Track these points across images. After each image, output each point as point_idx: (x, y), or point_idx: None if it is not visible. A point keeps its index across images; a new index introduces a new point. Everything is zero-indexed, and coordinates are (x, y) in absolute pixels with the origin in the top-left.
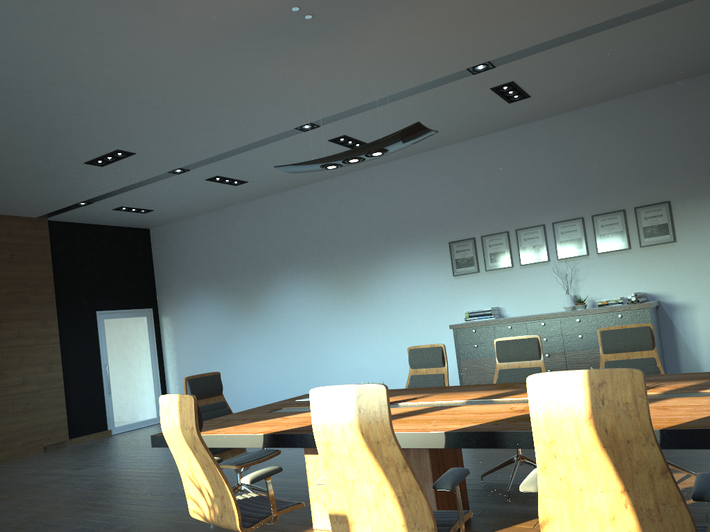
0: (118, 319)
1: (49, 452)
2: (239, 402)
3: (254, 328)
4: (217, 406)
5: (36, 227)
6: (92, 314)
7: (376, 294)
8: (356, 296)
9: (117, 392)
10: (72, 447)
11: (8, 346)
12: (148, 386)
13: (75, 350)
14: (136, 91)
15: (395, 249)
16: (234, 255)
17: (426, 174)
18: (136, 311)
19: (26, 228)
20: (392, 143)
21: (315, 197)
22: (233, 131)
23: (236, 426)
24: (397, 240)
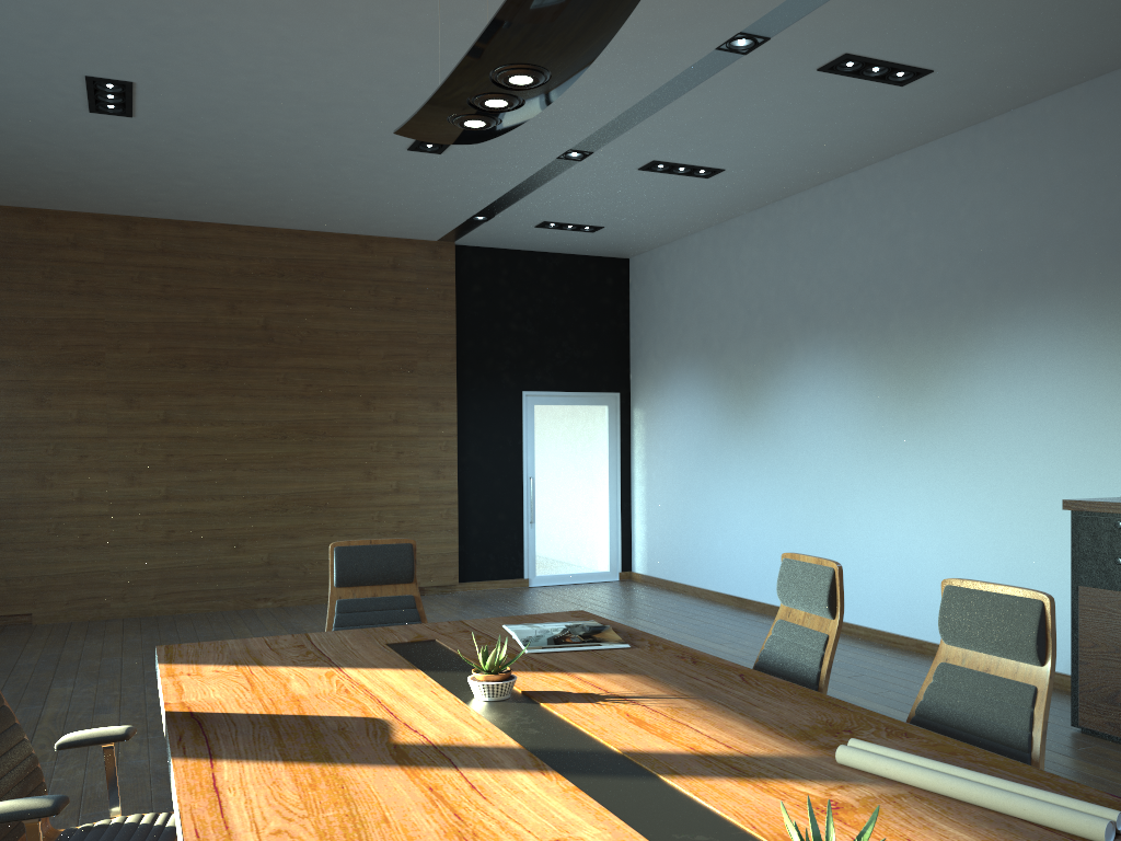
0: (559, 407)
1: (424, 597)
2: (719, 573)
3: (750, 446)
4: (393, 603)
5: (436, 256)
6: (515, 396)
7: (958, 407)
8: (918, 407)
9: (545, 522)
10: (459, 595)
11: (380, 433)
12: (600, 520)
13: (482, 450)
14: (345, 7)
15: (1006, 309)
16: (733, 310)
17: (1096, 133)
18: (591, 395)
19: (420, 257)
20: (522, 47)
21: (868, 197)
22: (596, 69)
23: (244, 667)
24: (1013, 289)
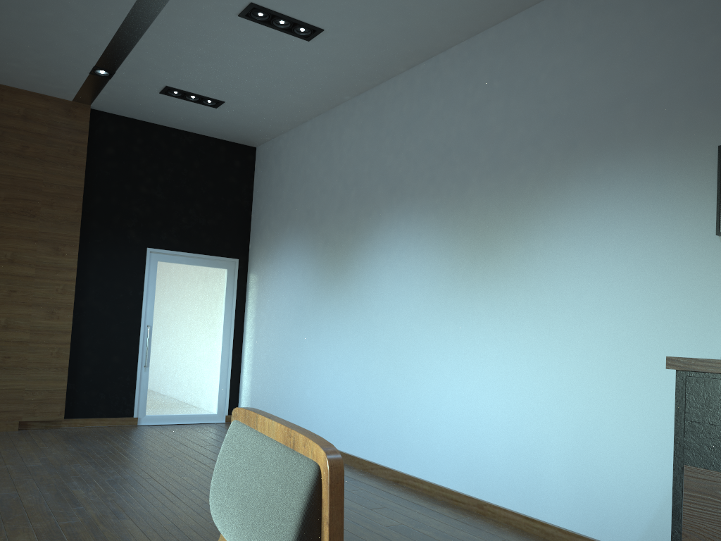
0: (182, 265)
1: (23, 432)
2: (306, 420)
3: (338, 306)
4: None
5: (70, 115)
6: (140, 251)
7: (530, 267)
8: (491, 267)
9: (160, 367)
10: (61, 431)
11: None
12: (212, 368)
13: (102, 297)
14: None
15: (584, 167)
16: (333, 185)
17: None
18: (213, 259)
19: (53, 113)
20: None
21: (455, 73)
22: None
23: None
24: (592, 147)
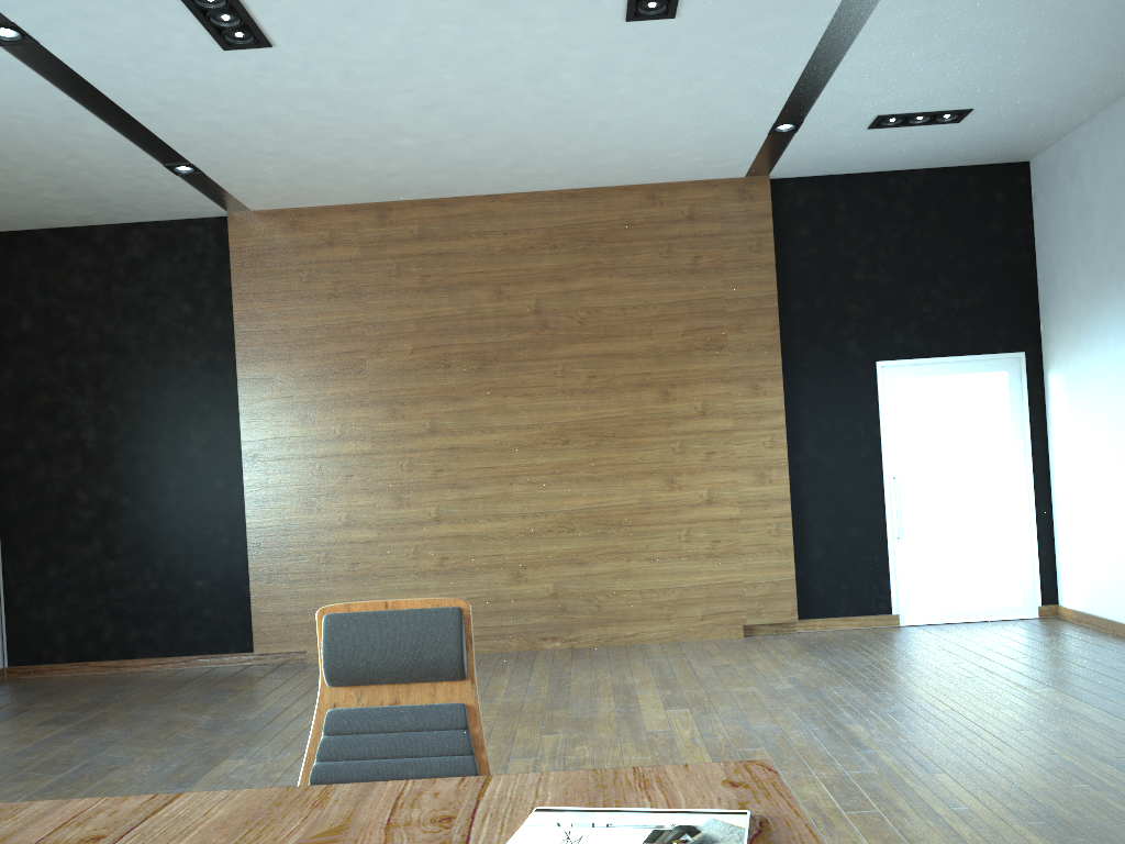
0: (932, 379)
1: (750, 639)
2: None
3: None
4: (425, 718)
5: (744, 197)
6: (866, 369)
7: None
8: None
9: (920, 537)
10: (797, 637)
11: (683, 430)
12: (1004, 532)
13: (823, 444)
14: None
15: None
16: None
17: None
18: (980, 359)
19: (723, 201)
20: None
21: None
22: None
23: None
24: None
